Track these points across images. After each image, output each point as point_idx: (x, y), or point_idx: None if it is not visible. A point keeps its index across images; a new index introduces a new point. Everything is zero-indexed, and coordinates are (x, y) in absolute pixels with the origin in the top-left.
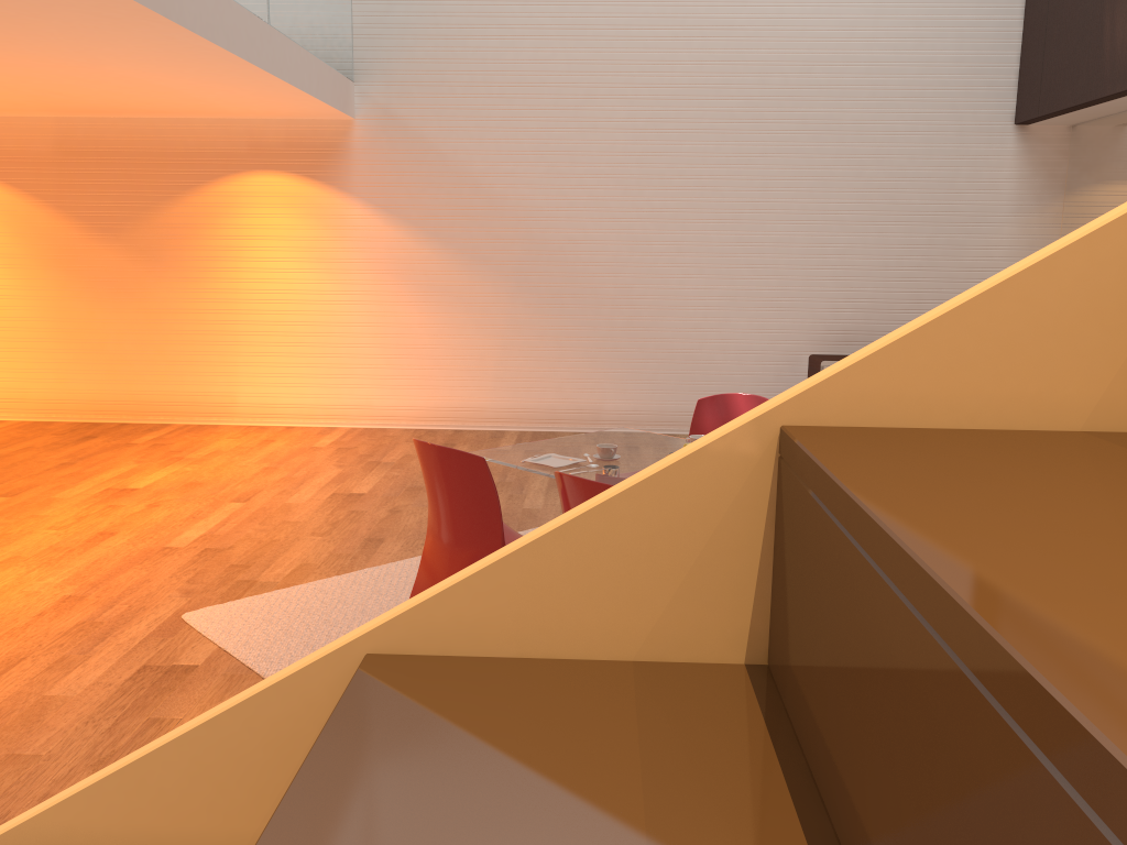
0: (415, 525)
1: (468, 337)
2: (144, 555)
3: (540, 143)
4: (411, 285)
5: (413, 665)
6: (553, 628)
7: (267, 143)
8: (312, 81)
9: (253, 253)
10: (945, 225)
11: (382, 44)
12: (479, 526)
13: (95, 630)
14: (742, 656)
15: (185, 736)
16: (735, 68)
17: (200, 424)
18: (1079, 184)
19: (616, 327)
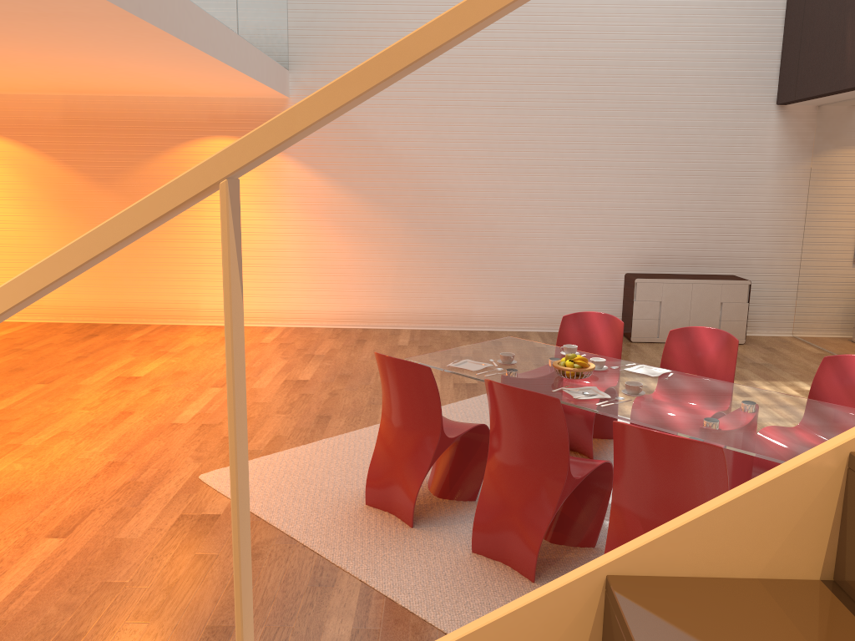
0: (351, 405)
1: (373, 260)
2: (159, 429)
3: (428, 116)
4: (330, 221)
5: (639, 582)
6: (713, 560)
7: (224, 115)
8: (263, 73)
9: (213, 197)
10: (725, 178)
11: (310, 42)
12: (424, 415)
13: (138, 488)
14: (818, 575)
15: (497, 620)
16: (572, 62)
17: (173, 324)
18: (823, 149)
19: (483, 252)
